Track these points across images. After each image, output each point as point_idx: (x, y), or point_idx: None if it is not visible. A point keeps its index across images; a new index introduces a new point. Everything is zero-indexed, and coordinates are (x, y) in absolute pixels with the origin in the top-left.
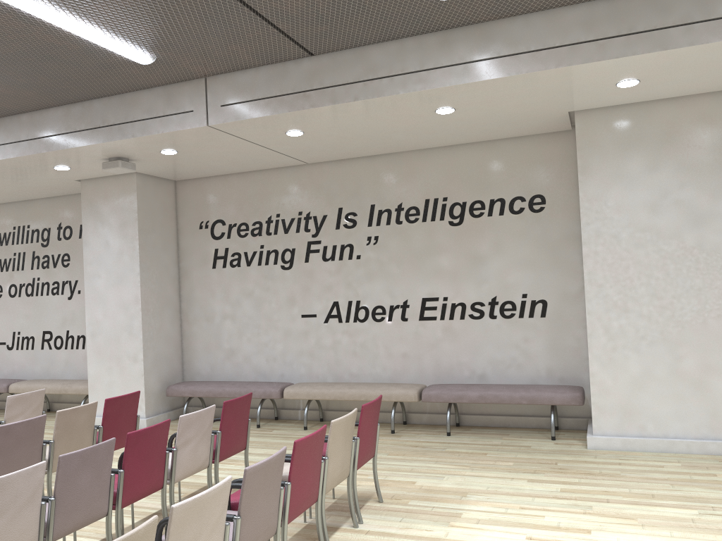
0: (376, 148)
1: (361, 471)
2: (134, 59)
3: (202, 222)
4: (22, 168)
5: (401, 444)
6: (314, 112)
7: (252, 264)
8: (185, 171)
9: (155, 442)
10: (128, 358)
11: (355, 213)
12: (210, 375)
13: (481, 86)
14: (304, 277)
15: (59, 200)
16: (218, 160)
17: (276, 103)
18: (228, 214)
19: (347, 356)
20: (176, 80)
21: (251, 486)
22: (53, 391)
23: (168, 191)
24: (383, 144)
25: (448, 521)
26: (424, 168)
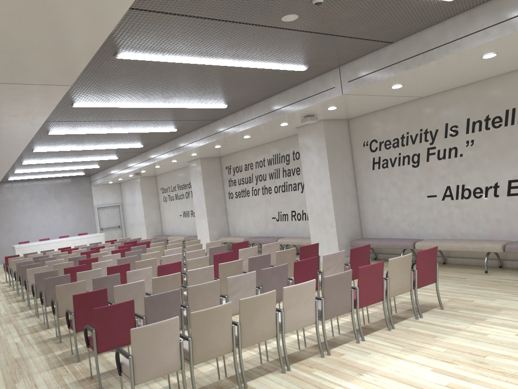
0: (463, 81)
1: (444, 293)
2: (297, 70)
3: (364, 142)
4: (266, 127)
5: (485, 280)
6: (398, 76)
7: (394, 165)
8: (349, 114)
9: (309, 266)
10: (328, 225)
11: (457, 126)
12: (376, 234)
13: (499, 40)
14: (426, 171)
15: (292, 138)
16: (364, 106)
17: (375, 75)
18: (378, 135)
19: (458, 222)
20: (324, 71)
21: (328, 285)
22: (296, 243)
23: (343, 126)
24: (465, 78)
25: (474, 322)
26: (503, 87)
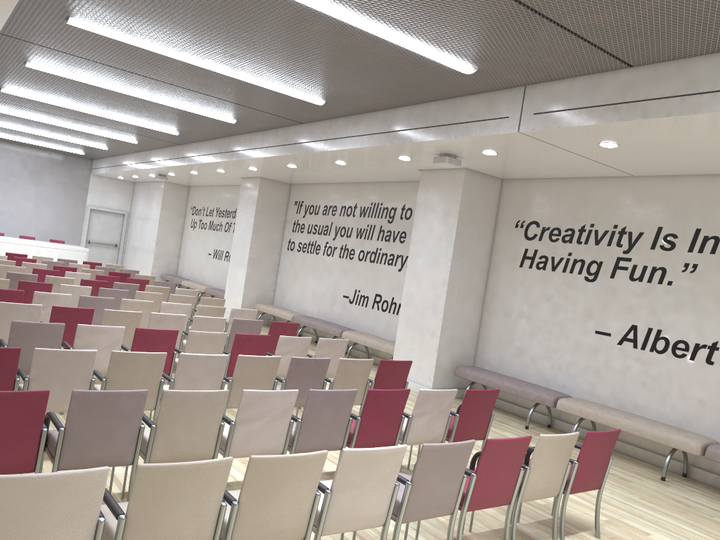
0: (711, 167)
1: None
2: (457, 69)
3: (519, 221)
4: (375, 155)
5: (663, 494)
6: (624, 125)
7: (556, 270)
8: (509, 171)
9: (392, 404)
10: (428, 333)
11: (676, 235)
12: (497, 366)
13: None
14: (605, 293)
15: (407, 185)
16: (538, 164)
17: (585, 115)
18: (544, 217)
19: (634, 385)
20: (499, 88)
21: (426, 461)
22: (370, 345)
23: (493, 188)
24: (718, 164)
25: None
26: None
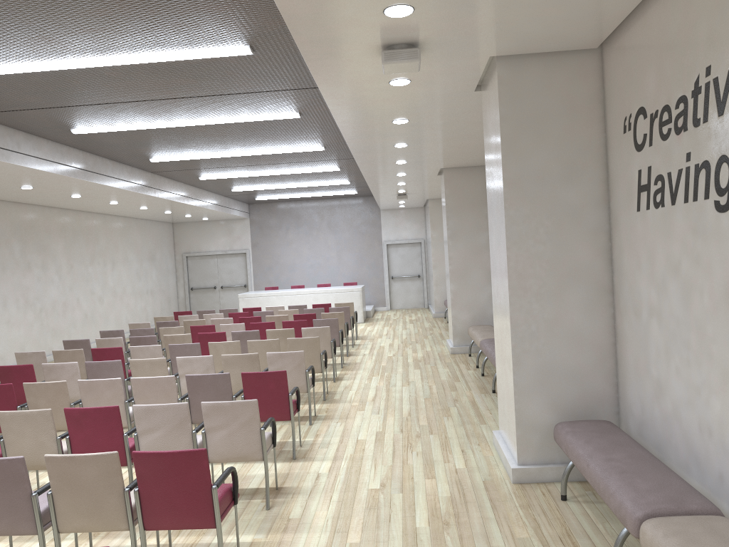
0: None
1: None
2: None
3: (625, 118)
4: (371, 94)
5: None
6: None
7: (677, 200)
8: (549, 29)
9: None
10: (507, 363)
11: None
12: (640, 420)
13: None
14: None
15: None
16: None
17: None
18: (648, 93)
19: None
20: None
21: None
22: None
23: (580, 73)
24: None
25: None
26: None
